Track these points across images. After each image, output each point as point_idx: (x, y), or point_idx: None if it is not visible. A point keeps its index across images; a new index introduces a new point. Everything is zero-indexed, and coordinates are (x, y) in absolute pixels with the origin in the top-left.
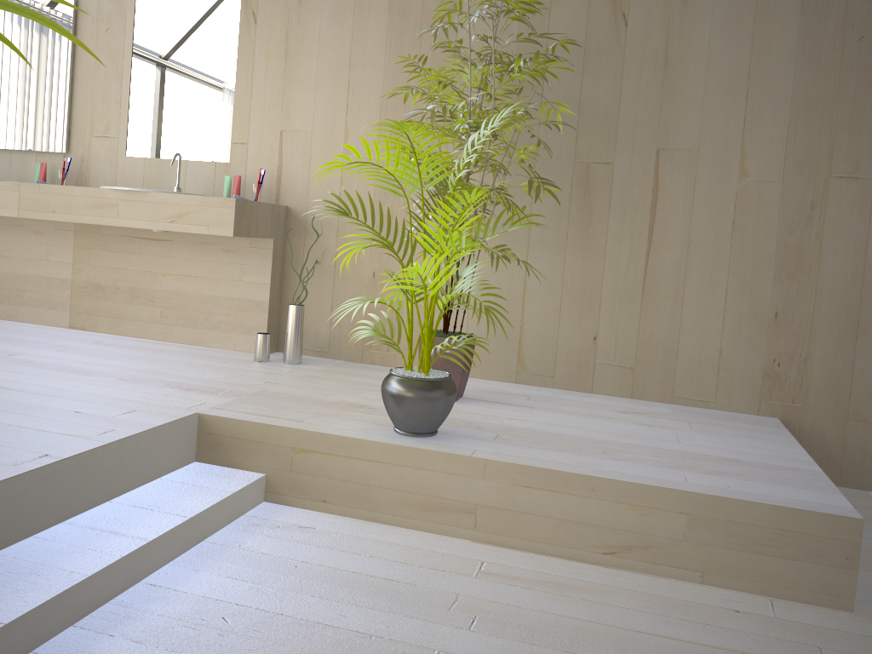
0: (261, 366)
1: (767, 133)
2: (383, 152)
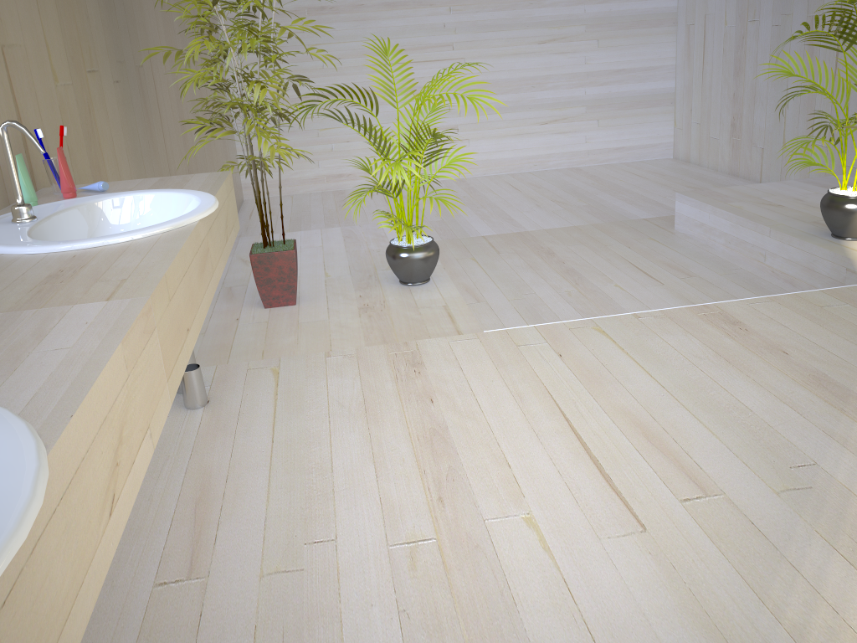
0: (240, 390)
1: (161, 32)
2: (73, 72)
